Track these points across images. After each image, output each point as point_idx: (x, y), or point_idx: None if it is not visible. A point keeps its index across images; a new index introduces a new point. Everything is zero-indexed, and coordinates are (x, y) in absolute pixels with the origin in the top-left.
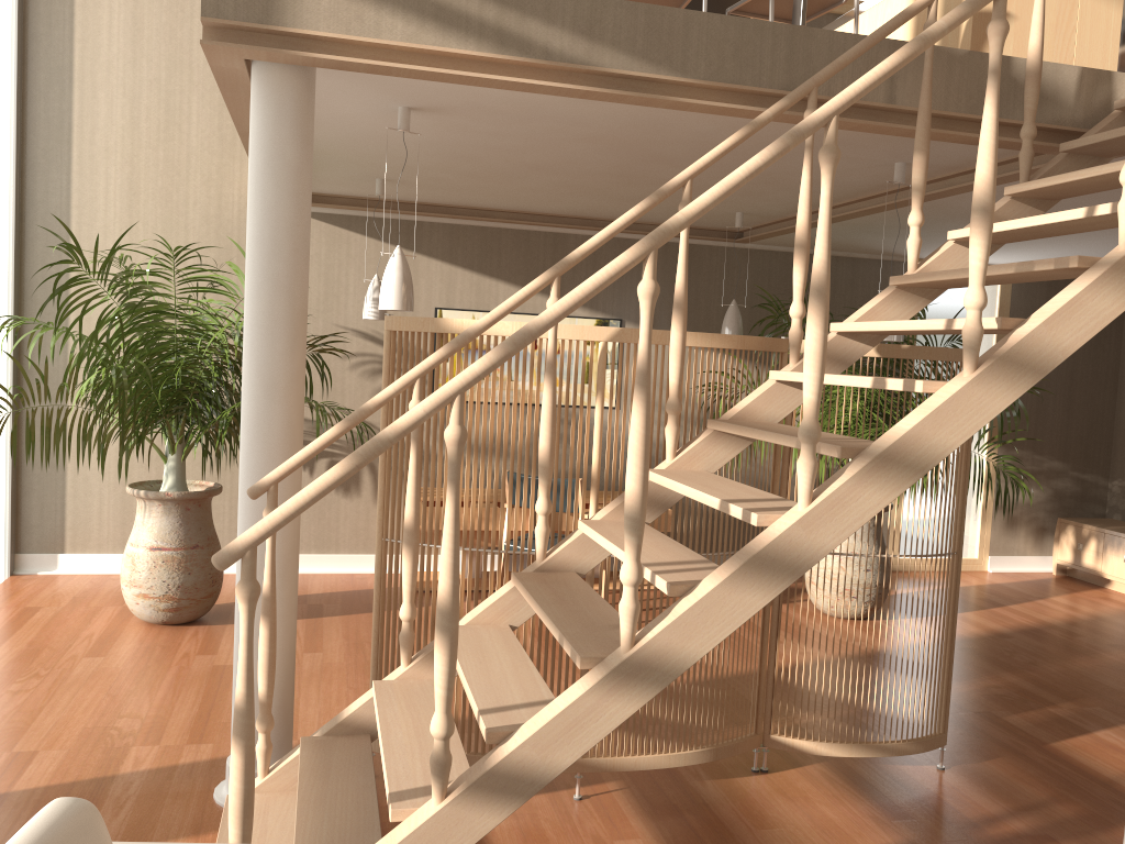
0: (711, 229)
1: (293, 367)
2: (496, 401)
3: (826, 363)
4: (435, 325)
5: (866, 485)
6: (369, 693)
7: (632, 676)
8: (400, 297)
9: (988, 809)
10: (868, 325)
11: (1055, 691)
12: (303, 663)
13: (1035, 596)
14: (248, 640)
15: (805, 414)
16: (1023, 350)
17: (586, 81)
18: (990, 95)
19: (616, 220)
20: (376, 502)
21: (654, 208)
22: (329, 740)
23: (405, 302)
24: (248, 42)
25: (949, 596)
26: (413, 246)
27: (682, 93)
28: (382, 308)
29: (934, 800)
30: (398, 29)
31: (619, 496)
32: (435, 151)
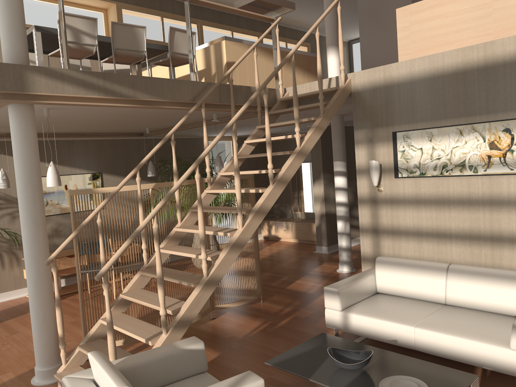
0: (131, 132)
1: (43, 215)
2: (53, 214)
3: (219, 185)
4: (91, 191)
5: (254, 219)
6: (97, 324)
7: (209, 284)
8: (57, 181)
9: (279, 308)
10: (232, 173)
11: (280, 274)
12: (16, 338)
13: (261, 248)
14: (109, 300)
15: (238, 203)
16: (282, 177)
17: (133, 103)
18: (266, 113)
19: (153, 149)
20: (3, 269)
21: (114, 128)
22: (89, 343)
23: (59, 183)
24: (14, 98)
25: (257, 249)
26: (4, 152)
27: (163, 104)
28: (50, 186)
29: (264, 310)
30: (70, 90)
31: (165, 238)
32: (40, 118)
